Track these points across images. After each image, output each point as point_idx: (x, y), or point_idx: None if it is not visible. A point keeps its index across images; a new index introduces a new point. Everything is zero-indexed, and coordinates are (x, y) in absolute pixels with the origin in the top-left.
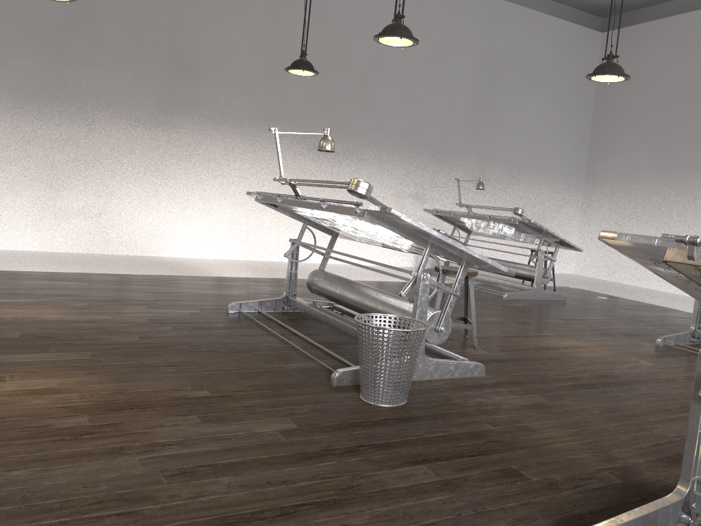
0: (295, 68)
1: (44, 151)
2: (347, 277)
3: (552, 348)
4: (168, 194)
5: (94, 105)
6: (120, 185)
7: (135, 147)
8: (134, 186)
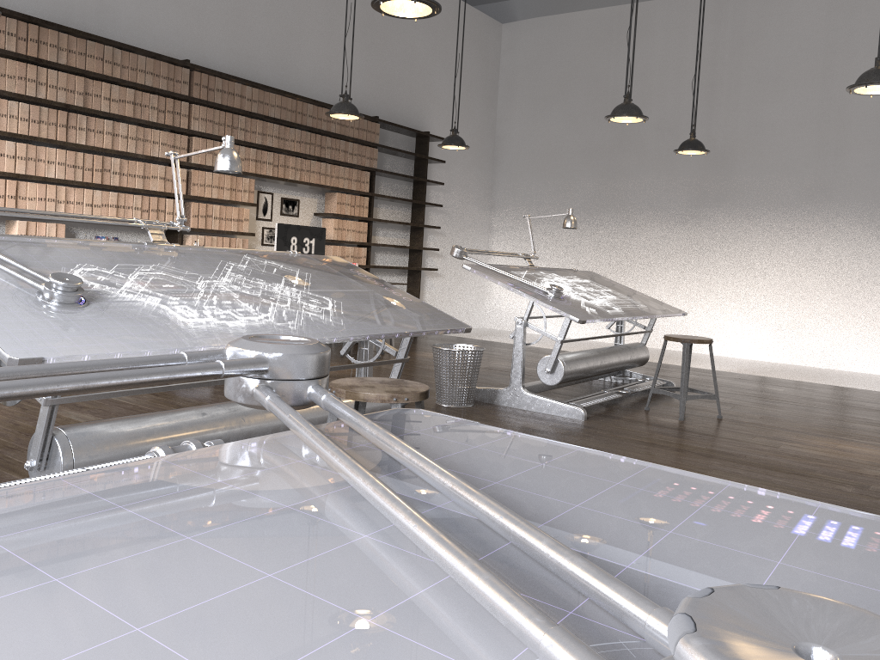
0: (675, 150)
1: (597, 254)
2: (868, 386)
3: (792, 441)
4: (702, 290)
5: (635, 211)
6: (658, 282)
7: (671, 245)
8: (670, 282)
